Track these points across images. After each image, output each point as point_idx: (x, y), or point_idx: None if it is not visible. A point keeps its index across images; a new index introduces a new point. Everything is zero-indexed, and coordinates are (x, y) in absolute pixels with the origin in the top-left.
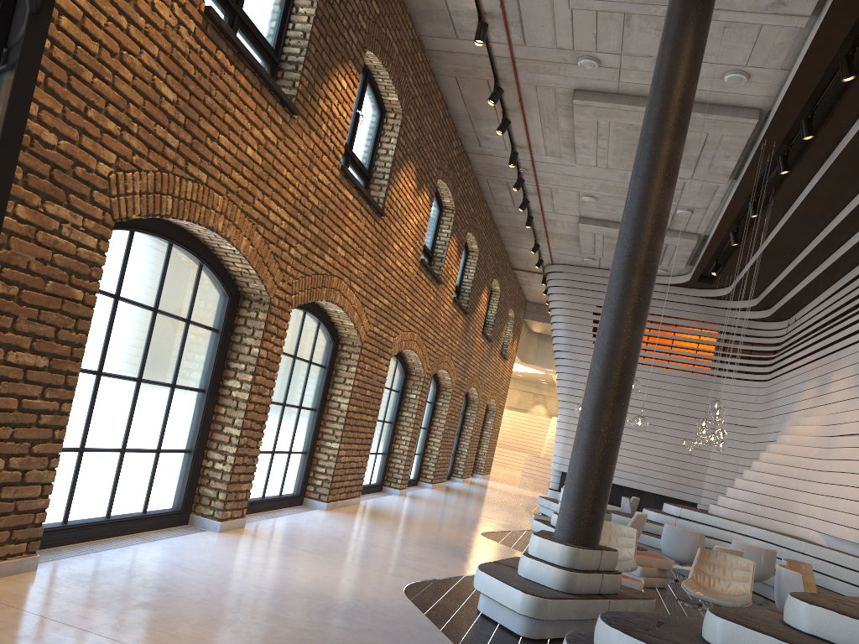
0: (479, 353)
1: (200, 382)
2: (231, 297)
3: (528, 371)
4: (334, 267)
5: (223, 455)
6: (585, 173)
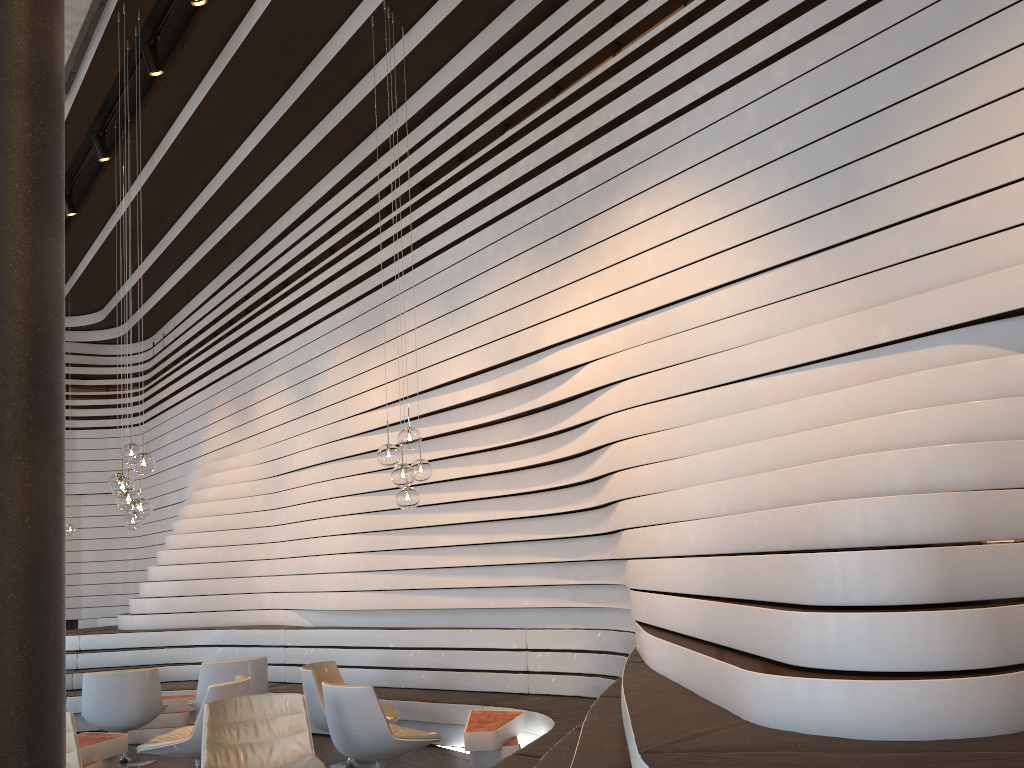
0: None
1: None
2: None
3: None
4: None
5: None
6: None
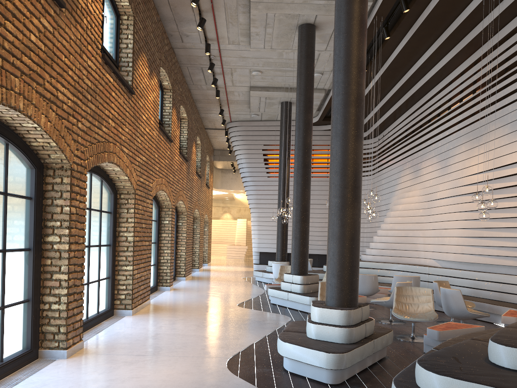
0: (196, 186)
1: (25, 243)
2: (36, 168)
3: (217, 194)
4: (109, 136)
5: (57, 297)
6: (255, 55)
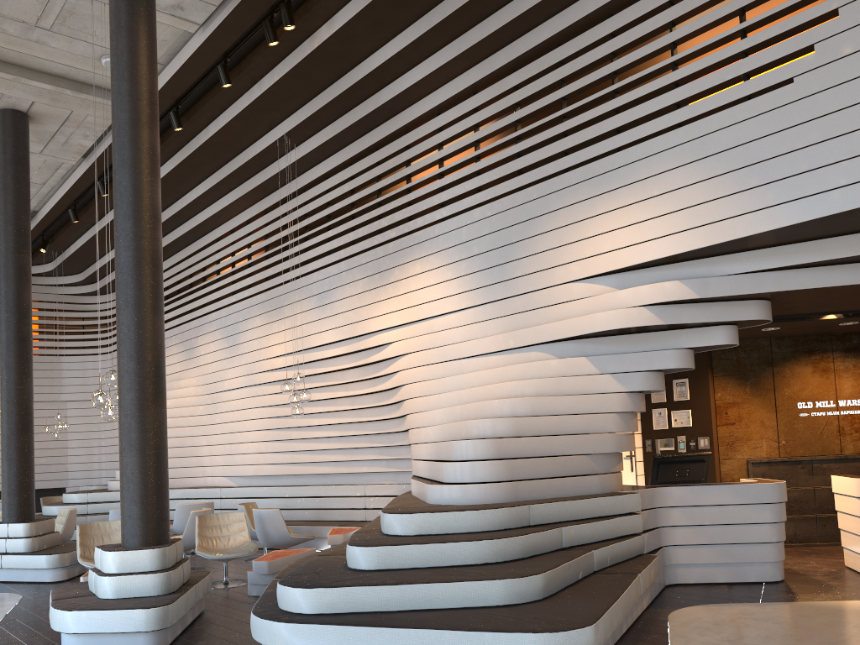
0: None
1: None
2: None
3: None
4: None
5: None
6: None
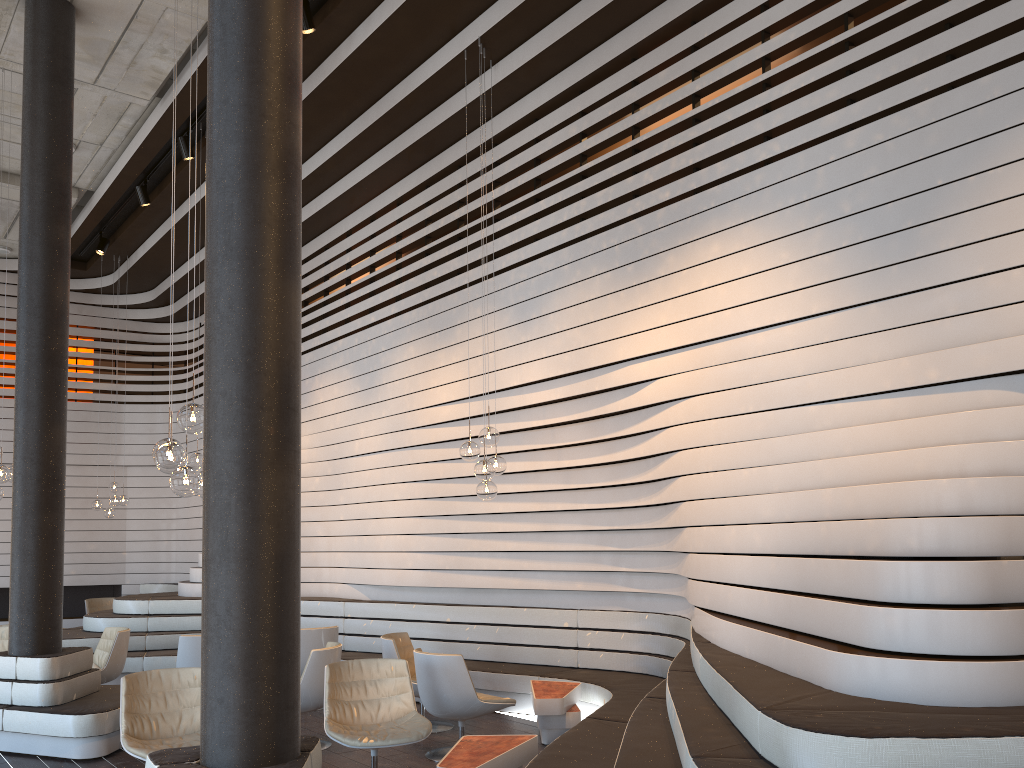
0: None
1: None
2: None
3: None
4: None
5: None
6: None
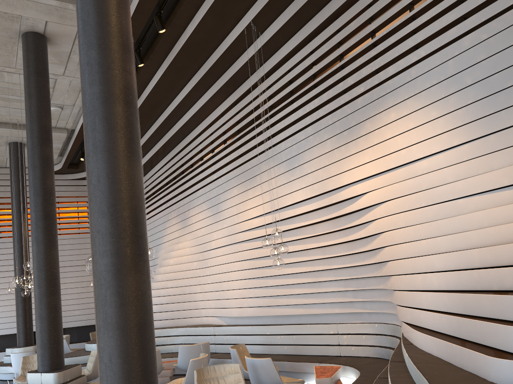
0: None
1: None
2: None
3: None
4: None
5: None
6: None
